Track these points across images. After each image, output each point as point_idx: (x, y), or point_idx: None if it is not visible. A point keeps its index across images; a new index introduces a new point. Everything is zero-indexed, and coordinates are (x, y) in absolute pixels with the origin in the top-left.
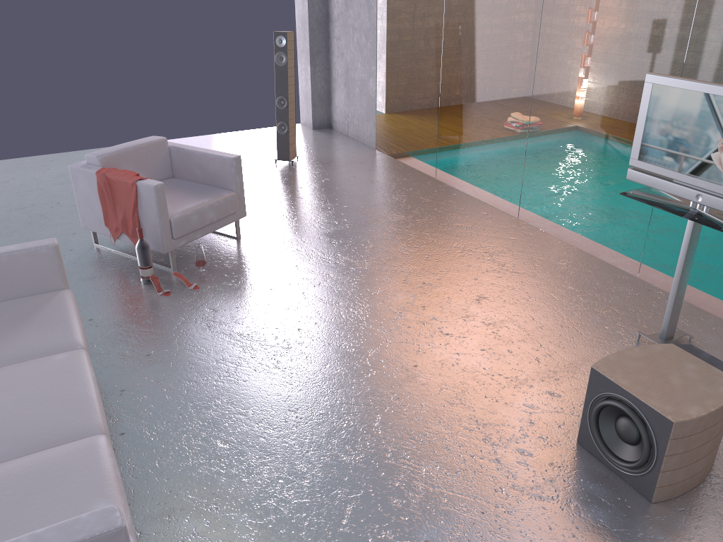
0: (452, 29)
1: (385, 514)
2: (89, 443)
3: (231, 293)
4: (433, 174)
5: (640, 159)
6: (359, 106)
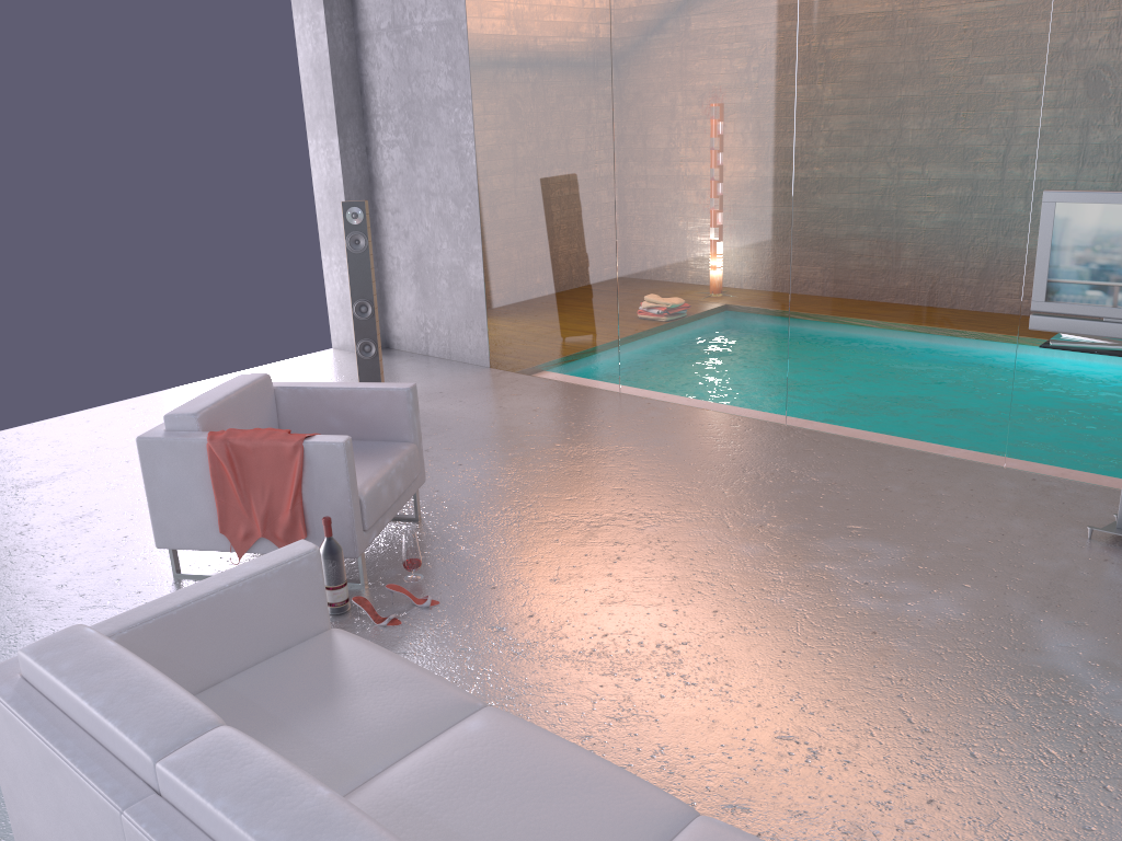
0: (633, 176)
1: (1061, 832)
2: (710, 832)
3: (500, 598)
4: (615, 387)
5: (1049, 300)
6: (448, 306)
